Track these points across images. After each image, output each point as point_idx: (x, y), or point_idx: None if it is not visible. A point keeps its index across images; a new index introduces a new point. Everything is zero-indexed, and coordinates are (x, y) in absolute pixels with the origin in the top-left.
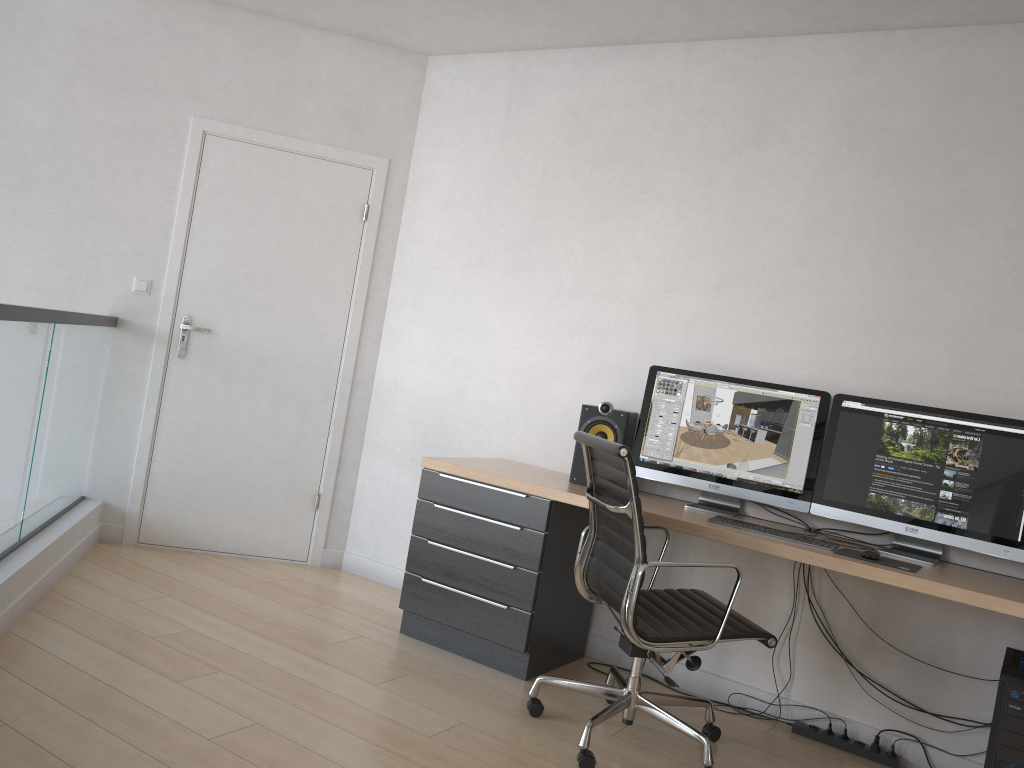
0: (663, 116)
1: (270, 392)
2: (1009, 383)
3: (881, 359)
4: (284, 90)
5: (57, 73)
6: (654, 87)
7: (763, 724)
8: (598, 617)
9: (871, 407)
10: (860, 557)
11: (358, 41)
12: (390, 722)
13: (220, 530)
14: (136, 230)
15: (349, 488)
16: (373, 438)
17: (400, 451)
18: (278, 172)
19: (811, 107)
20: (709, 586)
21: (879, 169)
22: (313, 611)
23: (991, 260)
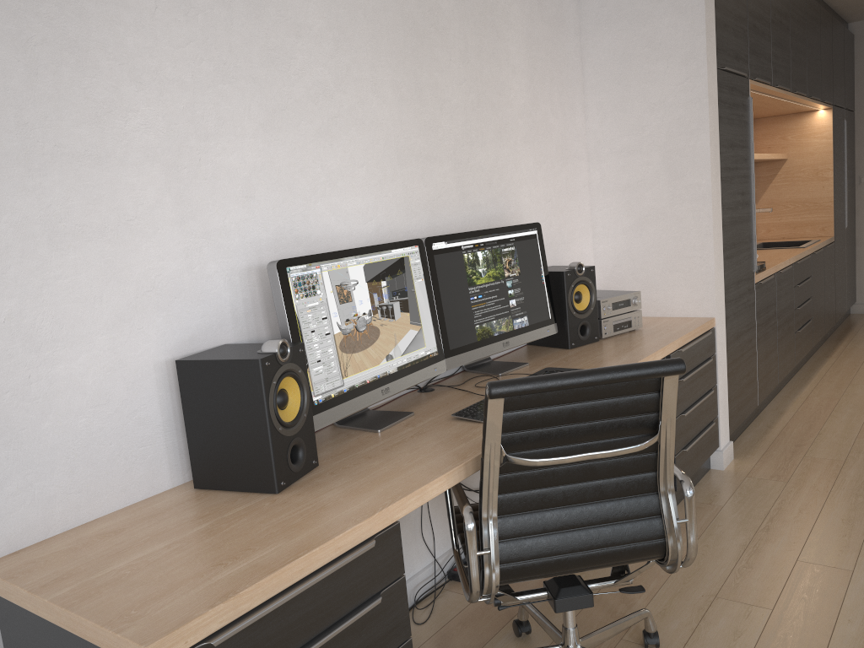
0: None
1: None
2: (485, 195)
3: (420, 192)
4: None
5: None
6: None
7: (450, 596)
8: None
9: (452, 243)
10: None
11: None
12: None
13: None
14: None
15: None
16: None
17: None
18: None
19: None
20: None
21: None
22: None
23: (458, 83)
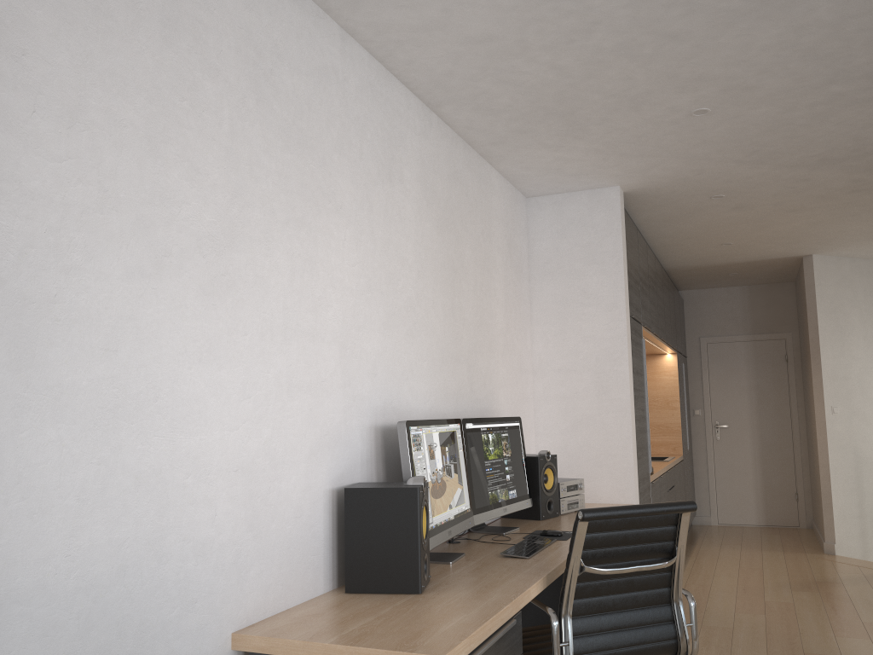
0: (334, 108)
1: None
2: (482, 392)
3: (451, 384)
4: None
5: None
6: (323, 65)
7: None
8: None
9: (475, 425)
10: (561, 536)
11: None
12: None
13: None
14: None
15: None
16: None
17: None
18: None
19: (409, 155)
20: None
21: (437, 227)
22: None
23: (471, 307)
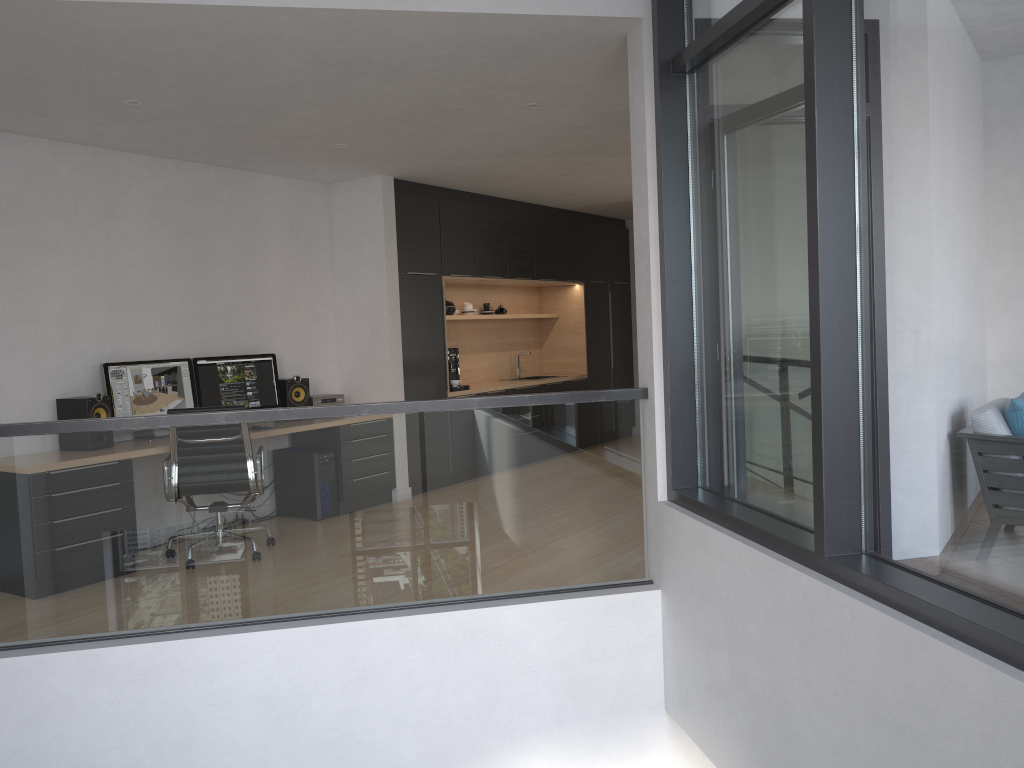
0: (45, 191)
1: None
2: (245, 338)
3: (197, 336)
4: None
5: None
6: (33, 168)
7: None
8: None
9: (210, 361)
10: None
11: None
12: None
13: None
14: None
15: None
16: None
17: None
18: None
19: (136, 196)
20: None
21: (176, 235)
22: None
23: (228, 282)
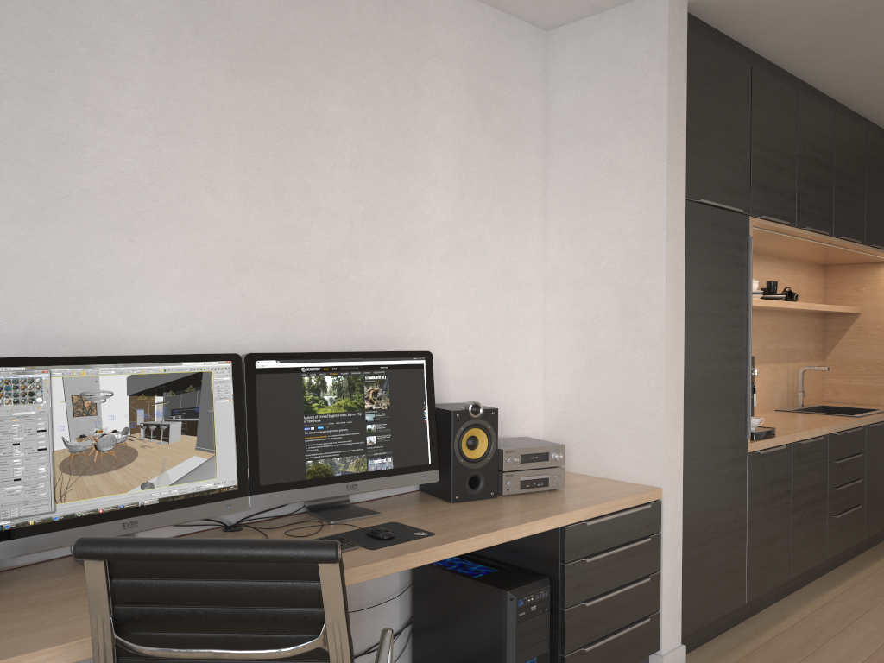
0: None
1: None
2: (371, 314)
3: (265, 303)
4: None
5: None
6: None
7: None
8: None
9: (287, 363)
10: (384, 541)
11: None
12: None
13: None
14: None
15: None
16: None
17: None
18: None
19: None
20: None
21: (232, 67)
22: None
23: (344, 190)
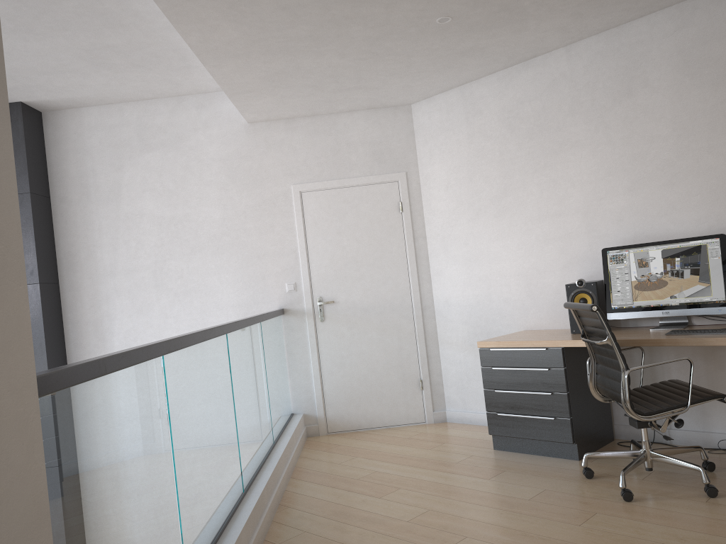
0: (564, 95)
1: (376, 327)
2: None
3: None
4: (336, 153)
5: (218, 186)
6: (553, 79)
7: None
8: (616, 413)
9: None
10: None
11: (368, 111)
12: (503, 496)
13: (370, 415)
14: (279, 257)
15: (437, 372)
16: (443, 338)
17: (462, 342)
18: (345, 200)
19: (657, 60)
20: (683, 376)
21: (714, 84)
22: (439, 448)
23: None
